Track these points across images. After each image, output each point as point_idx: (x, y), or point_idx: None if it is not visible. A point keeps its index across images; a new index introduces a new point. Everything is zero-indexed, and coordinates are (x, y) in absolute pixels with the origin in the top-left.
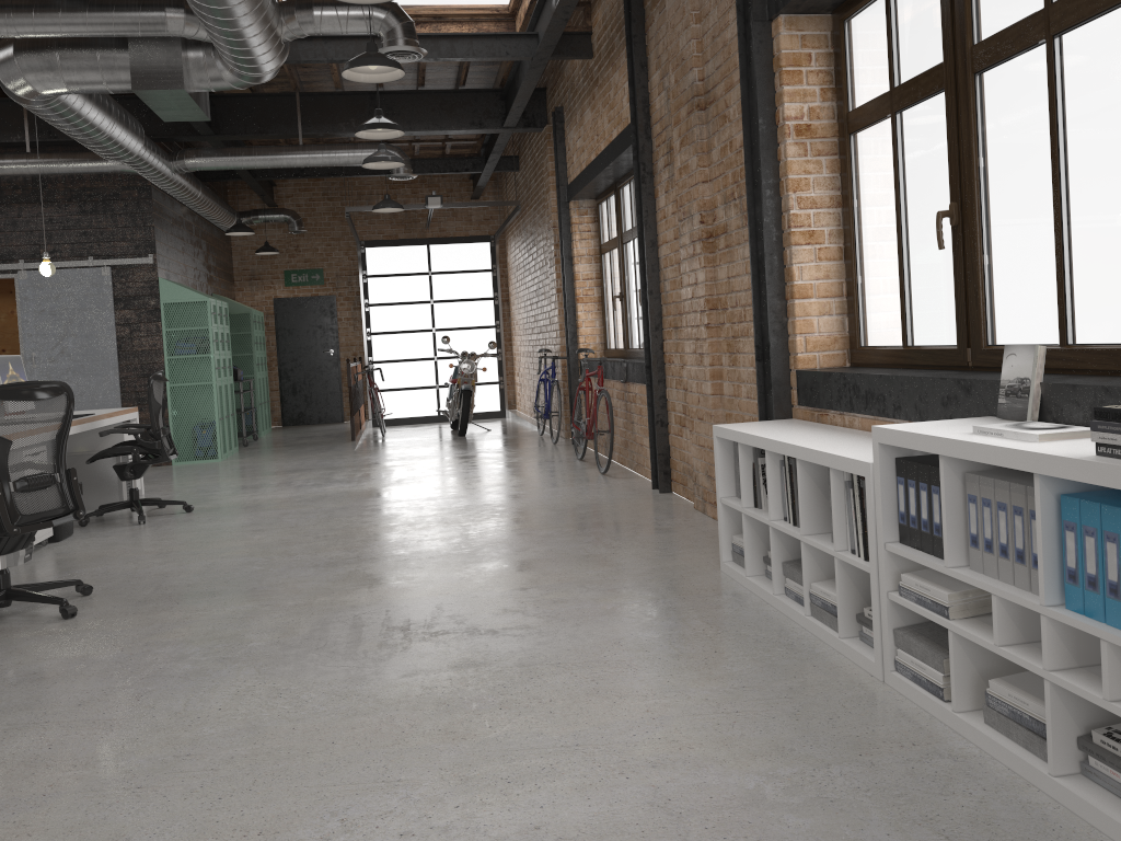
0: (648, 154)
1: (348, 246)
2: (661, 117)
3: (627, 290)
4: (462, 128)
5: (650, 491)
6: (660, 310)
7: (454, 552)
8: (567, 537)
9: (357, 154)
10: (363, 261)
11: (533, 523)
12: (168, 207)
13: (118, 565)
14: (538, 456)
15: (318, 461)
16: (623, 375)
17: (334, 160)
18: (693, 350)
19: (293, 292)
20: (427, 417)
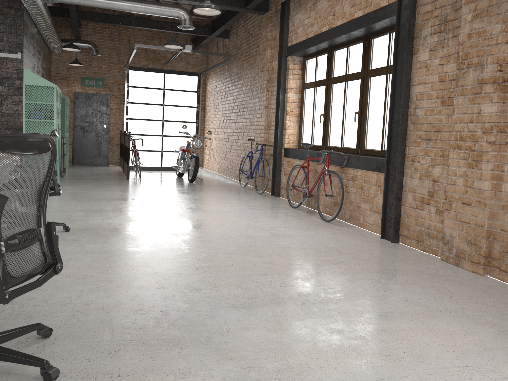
0: (412, 25)
1: (120, 68)
2: (435, 0)
3: (332, 111)
4: (222, 5)
5: (382, 240)
6: (406, 127)
7: (332, 296)
8: (396, 284)
9: (162, 9)
10: (128, 77)
11: (348, 267)
12: (29, 25)
13: (50, 291)
14: (262, 202)
15: (121, 193)
16: (342, 162)
17: (147, 10)
18: (464, 158)
19: (86, 90)
20: (155, 167)
